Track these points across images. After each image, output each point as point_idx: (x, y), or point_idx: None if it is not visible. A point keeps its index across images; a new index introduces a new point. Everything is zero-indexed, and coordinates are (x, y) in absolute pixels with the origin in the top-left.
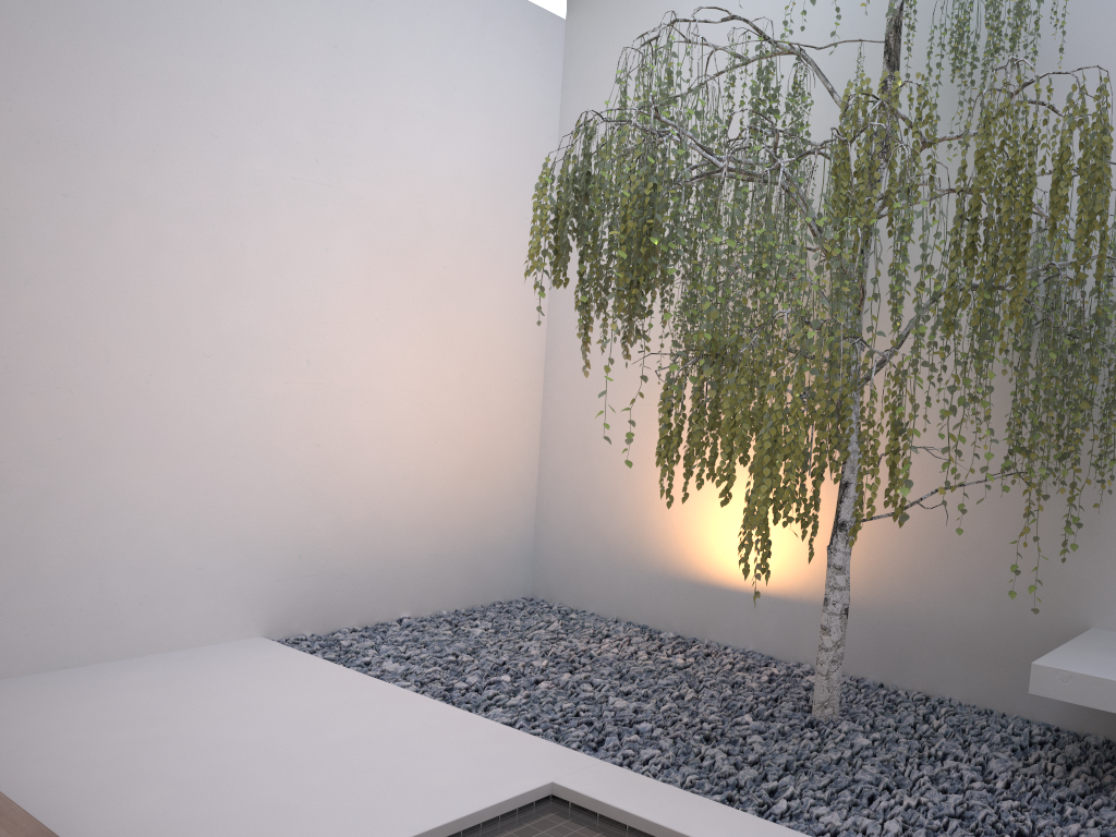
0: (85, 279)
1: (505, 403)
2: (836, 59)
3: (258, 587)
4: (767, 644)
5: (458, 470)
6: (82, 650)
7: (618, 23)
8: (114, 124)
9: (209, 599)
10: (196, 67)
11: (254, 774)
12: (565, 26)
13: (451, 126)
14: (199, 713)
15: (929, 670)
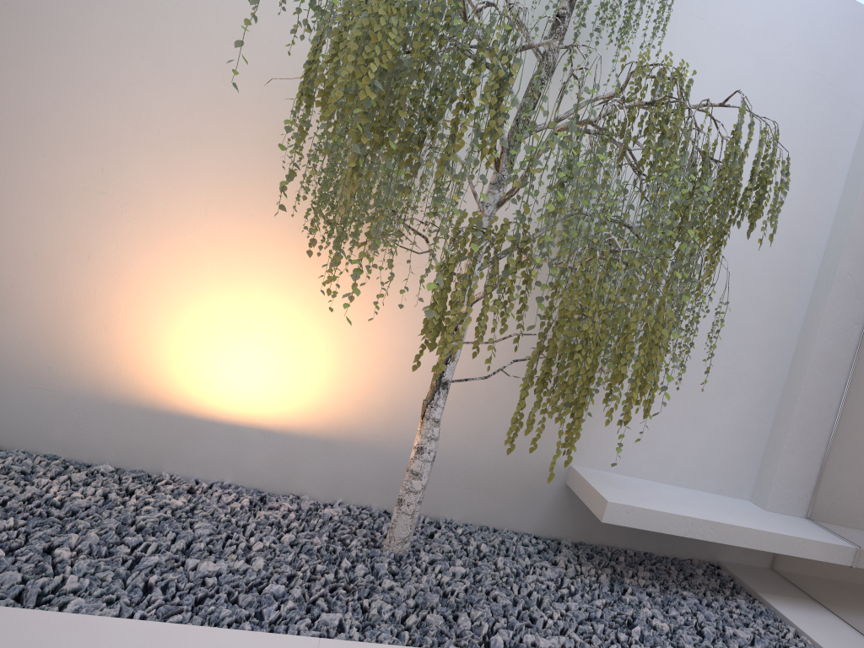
0: None
1: None
2: None
3: None
4: (252, 477)
5: None
6: None
7: None
8: None
9: None
10: None
11: None
12: None
13: None
14: None
15: (434, 497)
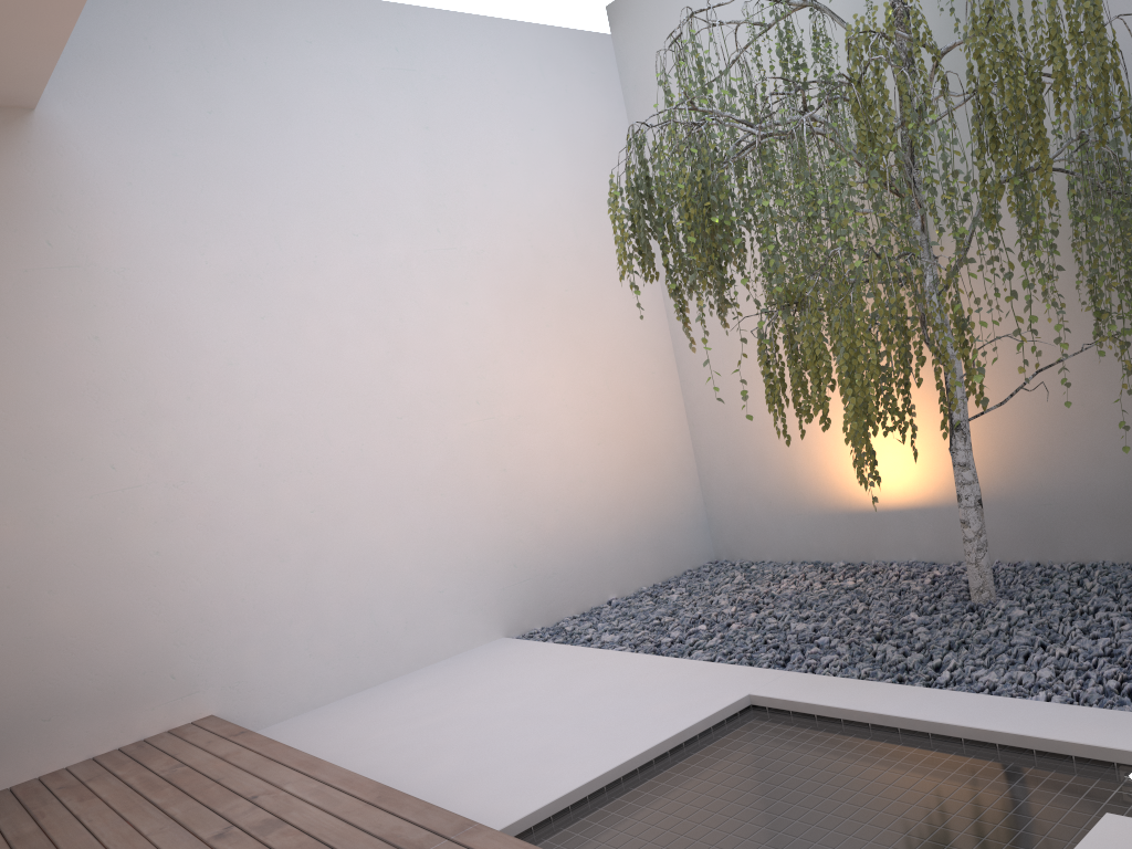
0: (295, 380)
1: (648, 396)
2: None
3: (490, 597)
4: (927, 552)
5: (623, 463)
6: (373, 672)
7: (656, 22)
8: (281, 249)
9: (455, 615)
10: (326, 182)
11: (519, 732)
12: (611, 41)
13: (538, 165)
14: (469, 699)
15: (1078, 540)
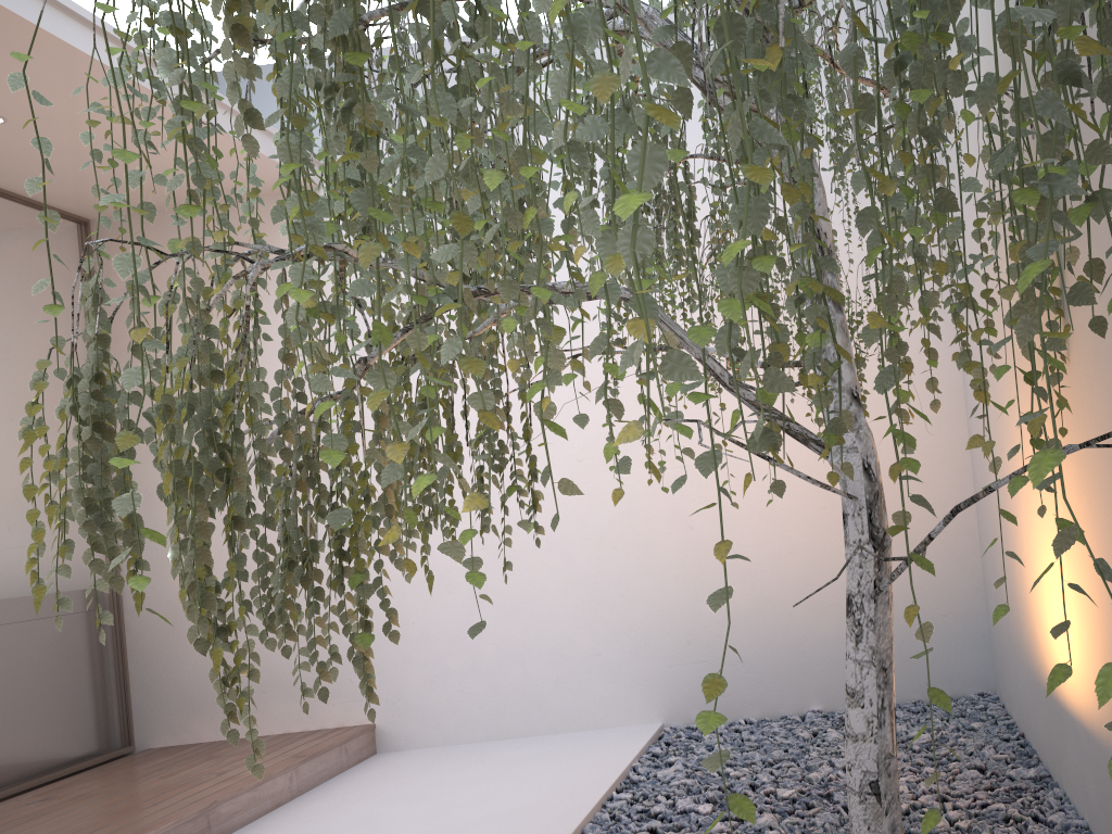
0: None
1: None
2: None
3: (652, 673)
4: (1094, 818)
5: None
6: (517, 723)
7: None
8: None
9: (610, 683)
10: None
11: None
12: None
13: None
14: (448, 798)
15: None
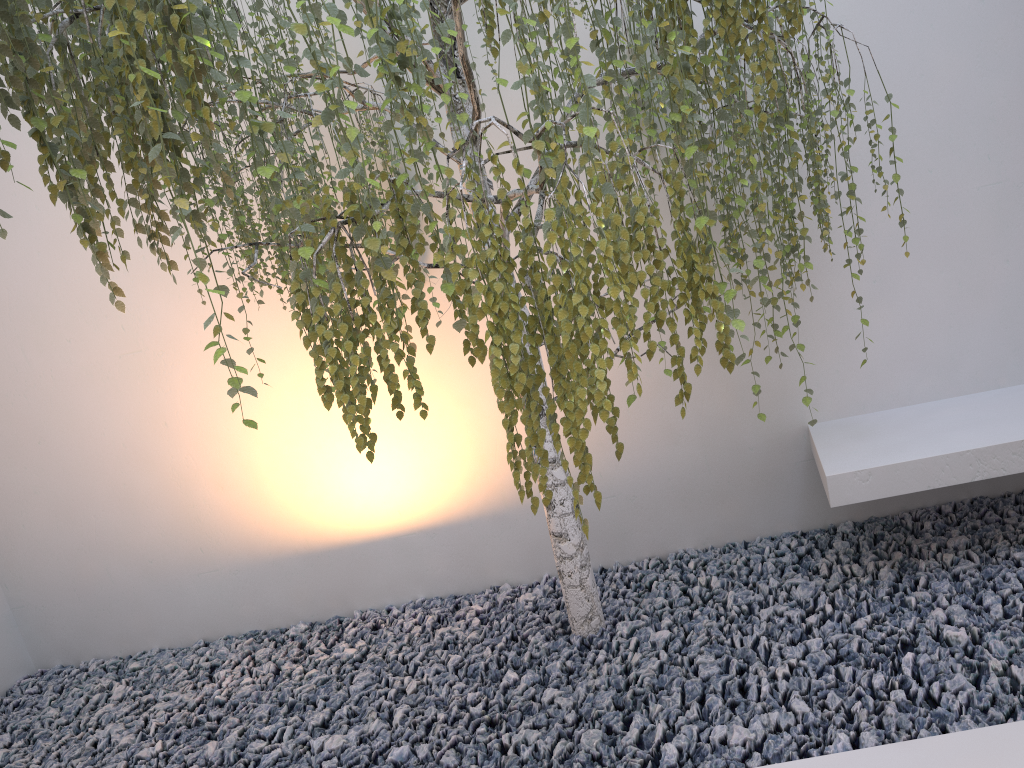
0: None
1: None
2: None
3: None
4: (443, 583)
5: None
6: None
7: None
8: None
9: None
10: None
11: None
12: None
13: None
14: None
15: (651, 532)
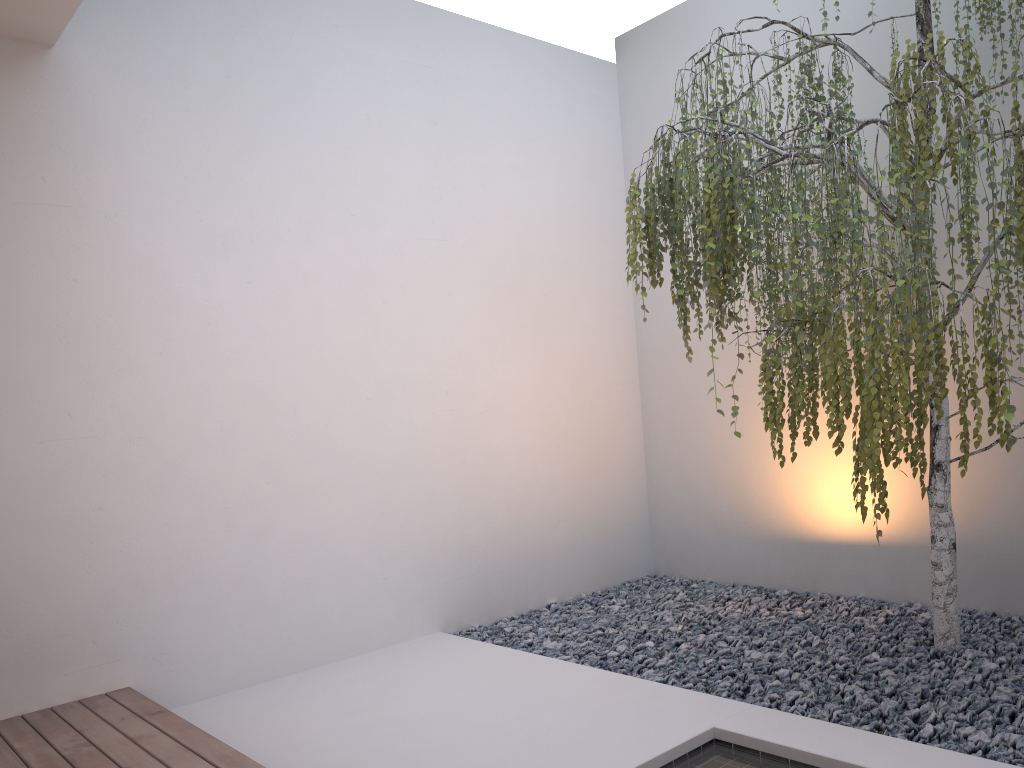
0: (271, 348)
1: (609, 406)
2: (865, 44)
3: (432, 590)
4: (877, 589)
5: (578, 469)
6: (304, 656)
7: (662, 56)
8: (277, 218)
9: (395, 604)
10: (332, 160)
11: (461, 743)
12: (616, 70)
13: (535, 173)
14: (405, 698)
15: None
